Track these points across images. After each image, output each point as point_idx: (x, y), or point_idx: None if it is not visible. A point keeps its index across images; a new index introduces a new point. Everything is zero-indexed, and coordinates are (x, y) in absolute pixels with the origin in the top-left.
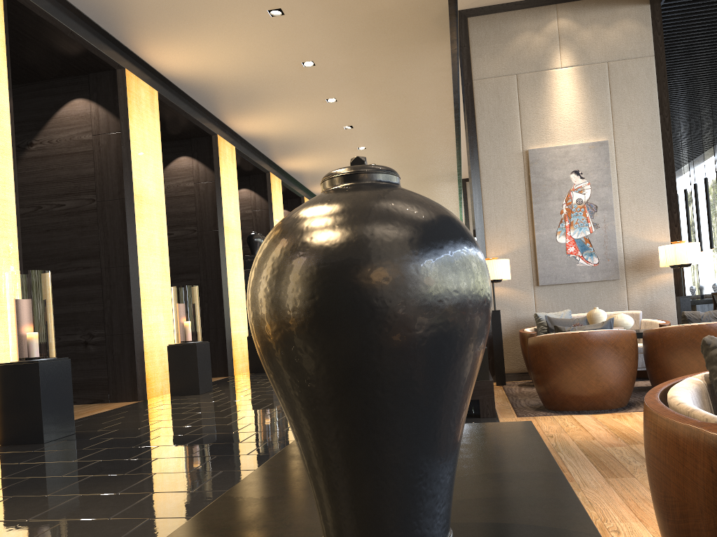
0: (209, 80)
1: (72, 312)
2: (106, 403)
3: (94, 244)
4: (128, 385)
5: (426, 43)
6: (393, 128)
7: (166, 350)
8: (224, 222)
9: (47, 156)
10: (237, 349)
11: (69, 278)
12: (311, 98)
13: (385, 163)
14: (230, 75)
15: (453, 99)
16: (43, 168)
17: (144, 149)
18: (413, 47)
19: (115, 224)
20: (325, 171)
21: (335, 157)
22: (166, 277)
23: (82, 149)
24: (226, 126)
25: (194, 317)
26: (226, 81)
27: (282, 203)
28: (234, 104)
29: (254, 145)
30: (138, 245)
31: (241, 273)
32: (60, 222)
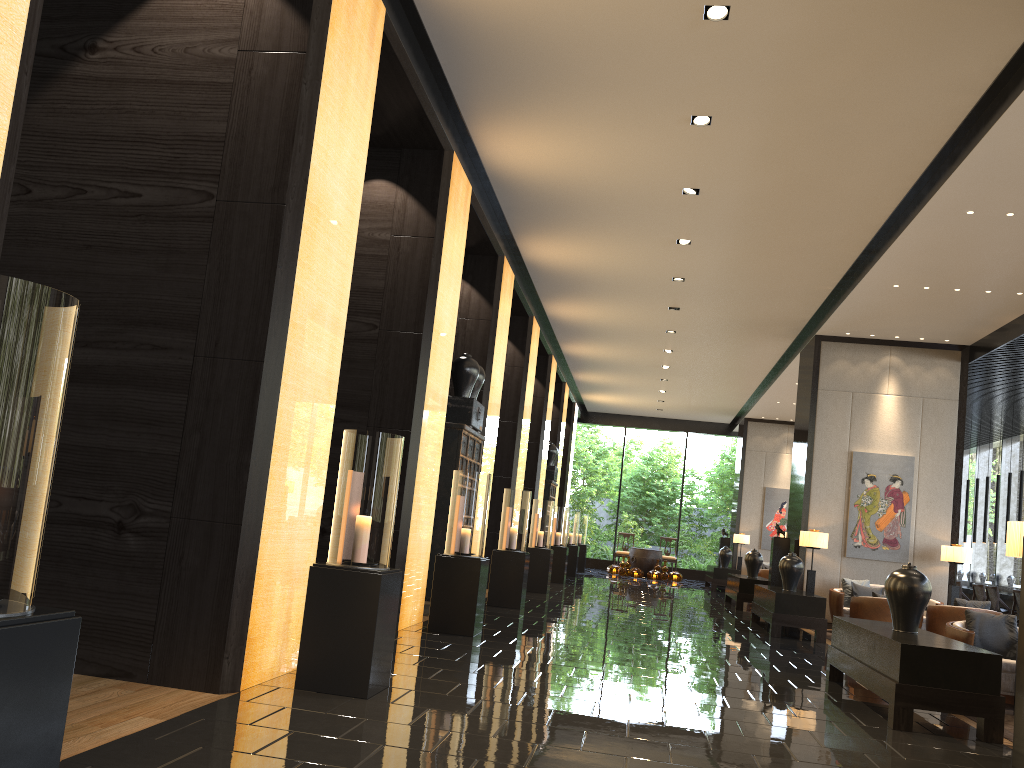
0: (491, 14)
1: (103, 446)
2: (137, 685)
3: (189, 296)
4: (202, 650)
5: (992, 7)
6: (768, 210)
7: (299, 572)
8: (435, 320)
9: (124, 81)
10: (410, 576)
11: (114, 366)
12: (666, 108)
13: (702, 280)
14: (542, 8)
15: (926, 167)
16: (109, 104)
17: (342, 114)
18: (959, 12)
19: (251, 260)
20: (590, 276)
21: (625, 251)
22: (329, 407)
23: (209, 77)
24: (470, 142)
25: (385, 509)
26: (525, 24)
27: (509, 317)
28: (510, 90)
29: (499, 197)
30: (293, 318)
31: (440, 426)
32: (121, 233)
